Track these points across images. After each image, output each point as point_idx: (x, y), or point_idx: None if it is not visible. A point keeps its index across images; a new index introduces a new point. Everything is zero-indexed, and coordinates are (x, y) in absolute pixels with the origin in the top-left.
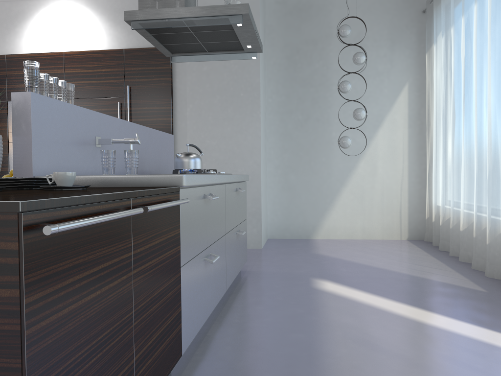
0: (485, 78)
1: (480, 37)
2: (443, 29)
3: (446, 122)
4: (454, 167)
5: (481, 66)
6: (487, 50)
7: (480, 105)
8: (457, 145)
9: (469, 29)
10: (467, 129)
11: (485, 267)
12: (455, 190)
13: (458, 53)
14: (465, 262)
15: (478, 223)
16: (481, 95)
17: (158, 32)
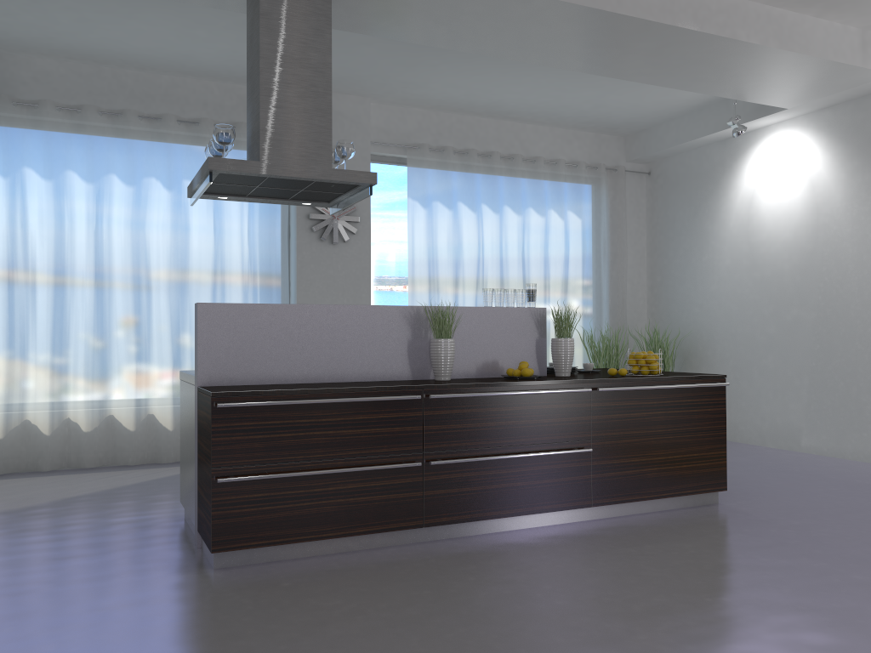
0: (143, 267)
1: (136, 223)
2: (8, 167)
3: (14, 295)
4: (55, 356)
5: (138, 253)
6: (144, 239)
7: (139, 292)
8: (60, 328)
9: (100, 201)
10: (99, 313)
11: (145, 459)
12: (57, 385)
13: (62, 216)
14: (97, 466)
15: (138, 415)
16: (139, 283)
17: (319, 182)
